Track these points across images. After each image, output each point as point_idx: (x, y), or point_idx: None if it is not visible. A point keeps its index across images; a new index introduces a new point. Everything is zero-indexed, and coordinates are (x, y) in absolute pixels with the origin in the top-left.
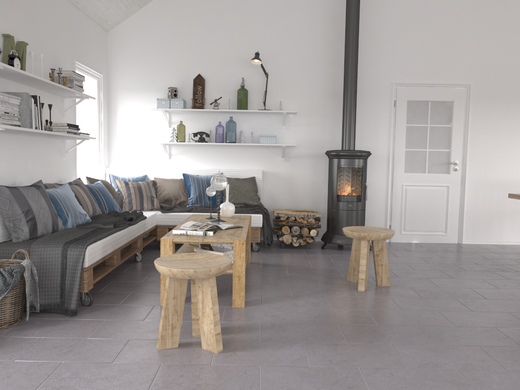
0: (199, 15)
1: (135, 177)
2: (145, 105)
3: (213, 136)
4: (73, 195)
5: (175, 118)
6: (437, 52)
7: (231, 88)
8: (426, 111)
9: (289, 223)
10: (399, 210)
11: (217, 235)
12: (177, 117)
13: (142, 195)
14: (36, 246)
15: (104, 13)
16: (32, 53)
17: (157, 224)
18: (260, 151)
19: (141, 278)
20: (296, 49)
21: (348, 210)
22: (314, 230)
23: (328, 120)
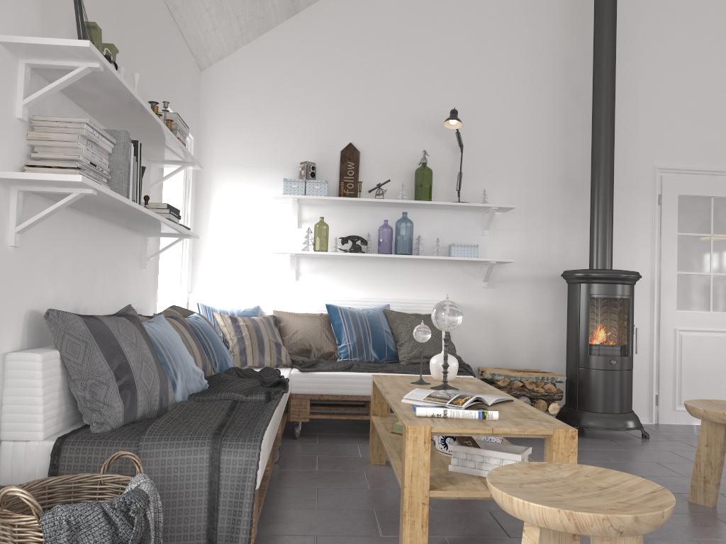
0: (353, 52)
1: (242, 310)
2: (260, 190)
3: (372, 244)
4: (179, 337)
5: (309, 213)
6: (721, 123)
7: (401, 167)
8: (708, 213)
9: (513, 391)
10: (672, 371)
11: (504, 419)
12: (313, 211)
13: (263, 340)
14: (153, 443)
15: (207, 35)
16: (122, 69)
17: (291, 391)
18: (447, 270)
19: (307, 499)
20: (506, 110)
21: (611, 371)
22: (555, 404)
23: (556, 222)
